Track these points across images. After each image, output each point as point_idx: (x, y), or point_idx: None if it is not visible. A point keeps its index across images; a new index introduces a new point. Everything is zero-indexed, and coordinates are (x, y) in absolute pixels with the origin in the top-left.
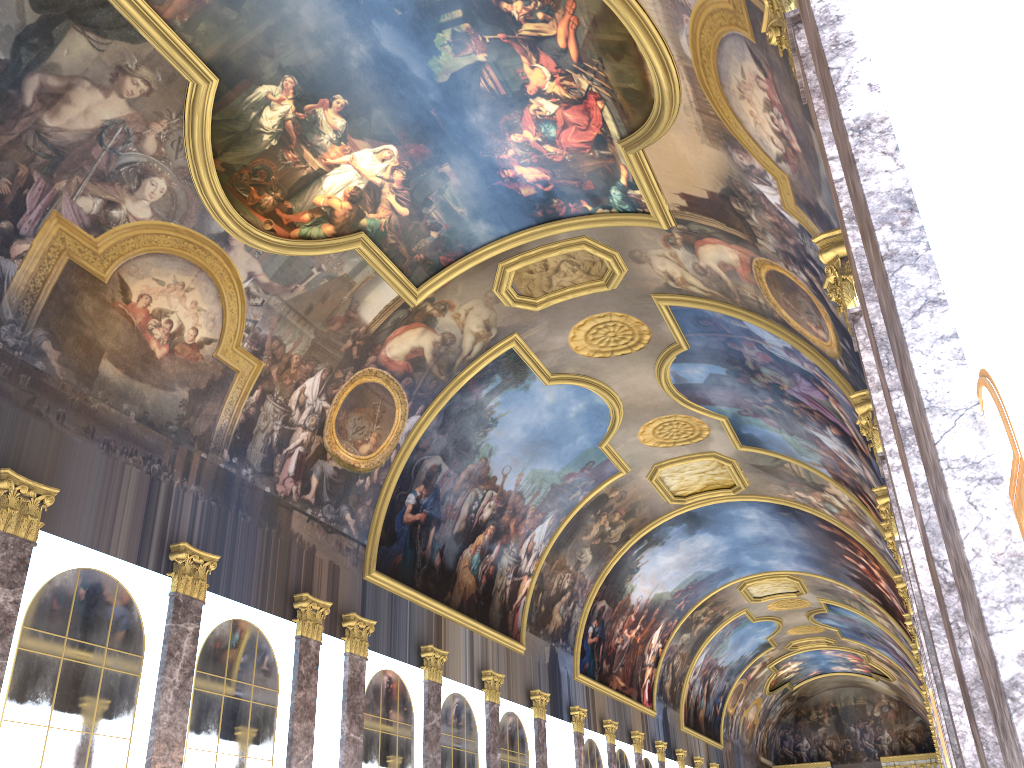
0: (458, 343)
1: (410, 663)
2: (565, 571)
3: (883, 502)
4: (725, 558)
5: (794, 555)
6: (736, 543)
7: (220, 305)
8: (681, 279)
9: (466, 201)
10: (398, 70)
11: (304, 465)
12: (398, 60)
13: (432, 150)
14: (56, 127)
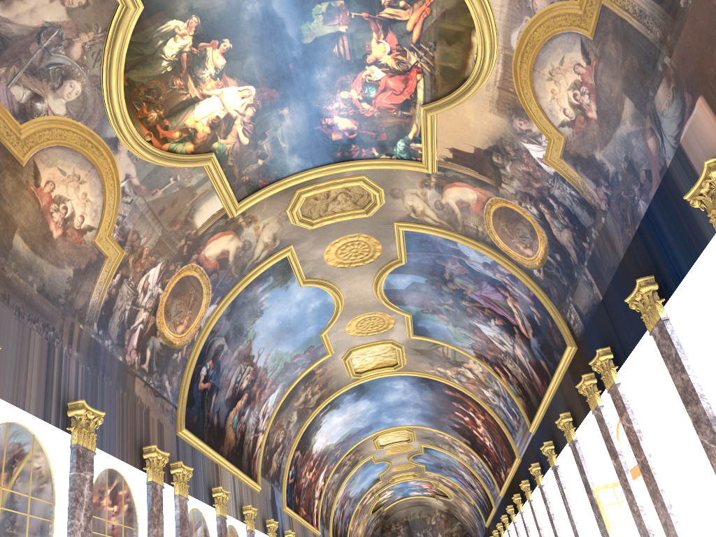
0: (252, 249)
1: (205, 502)
2: (281, 429)
3: (604, 359)
4: (371, 417)
5: (417, 414)
6: (382, 406)
7: (102, 199)
8: (421, 212)
9: (290, 139)
10: (277, 28)
11: (143, 340)
12: (280, 20)
13: (280, 95)
14: (6, 18)
